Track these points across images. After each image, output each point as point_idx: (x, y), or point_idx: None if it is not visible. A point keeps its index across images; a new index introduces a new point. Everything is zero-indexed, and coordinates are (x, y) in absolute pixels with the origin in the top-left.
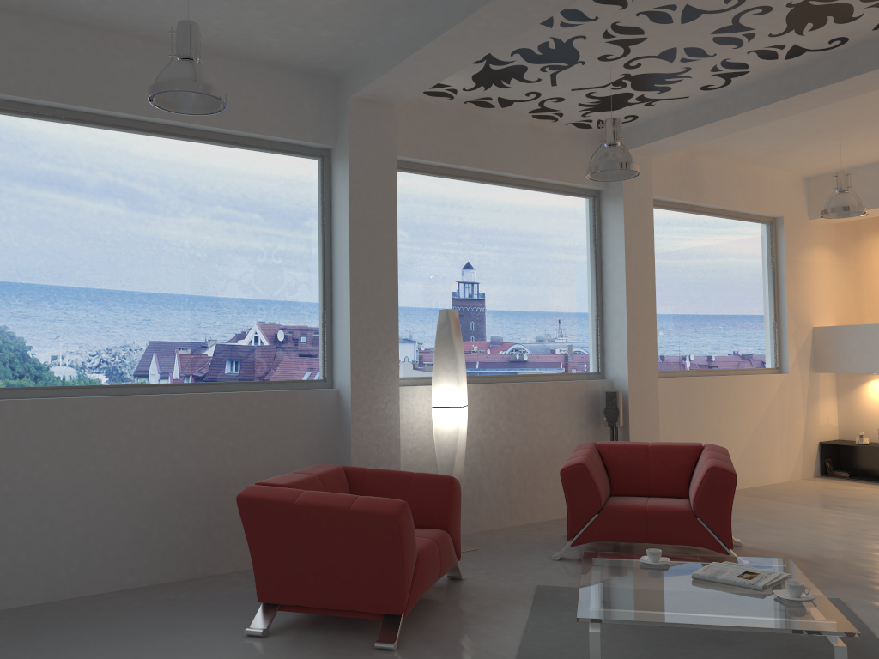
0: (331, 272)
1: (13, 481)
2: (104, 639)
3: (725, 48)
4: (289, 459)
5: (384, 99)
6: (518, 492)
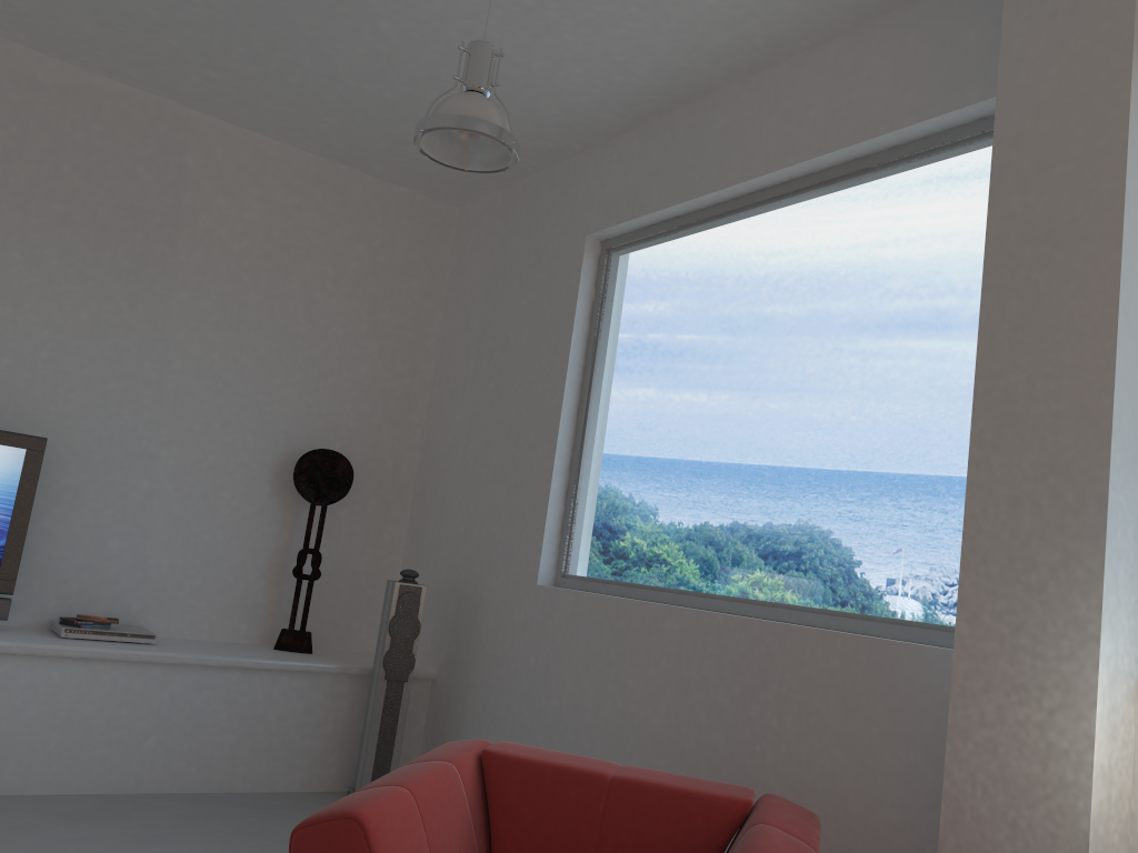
0: None
1: (560, 695)
2: None
3: None
4: (869, 793)
5: None
6: None
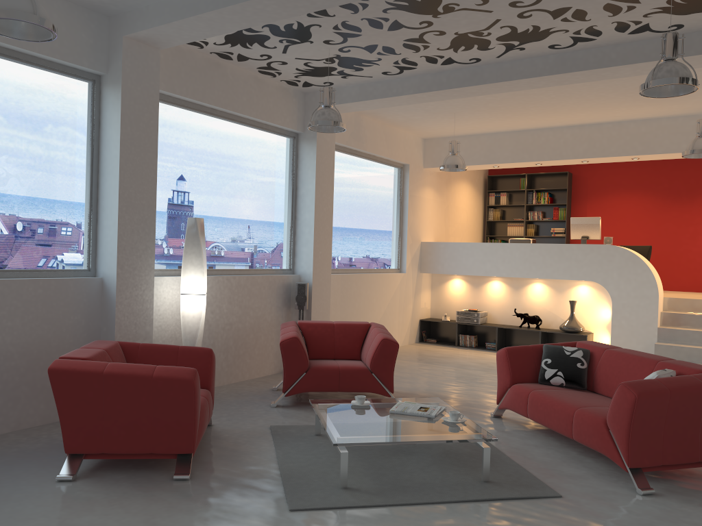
0: (98, 180)
1: None
2: None
3: (408, 51)
4: (60, 336)
5: (154, 42)
6: (234, 358)
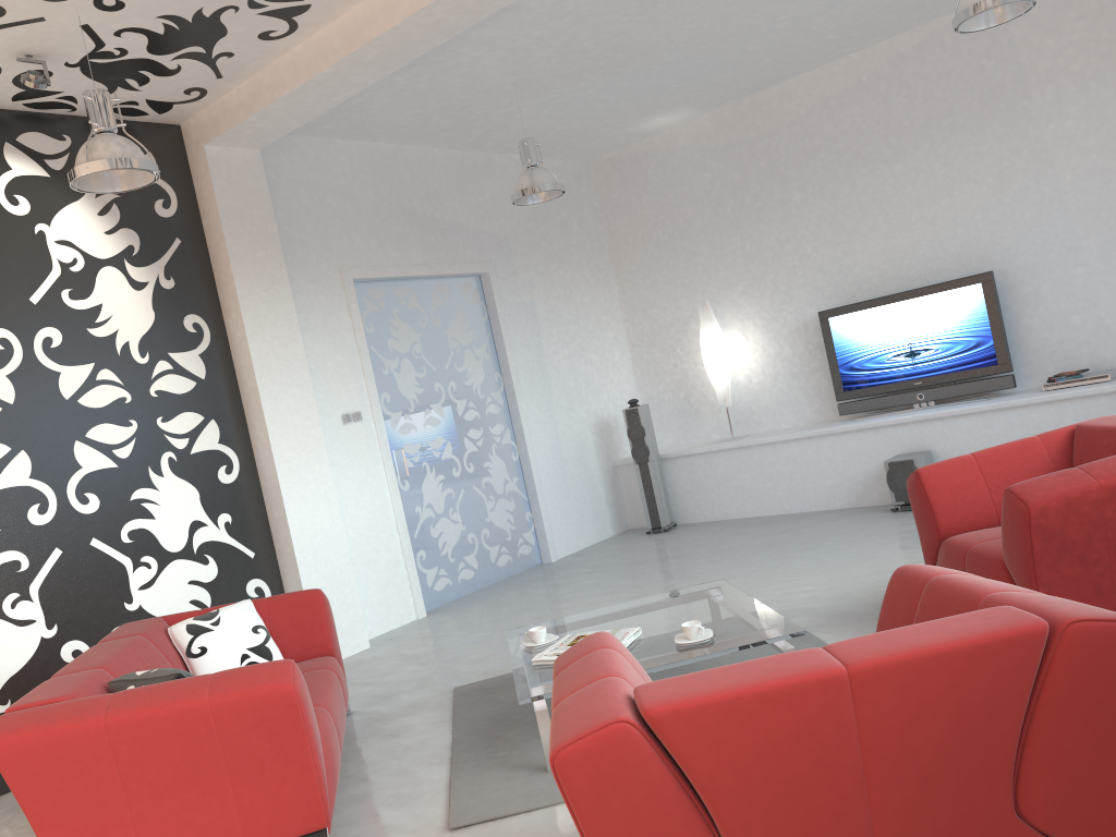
0: None
1: None
2: None
3: None
4: None
5: None
6: None
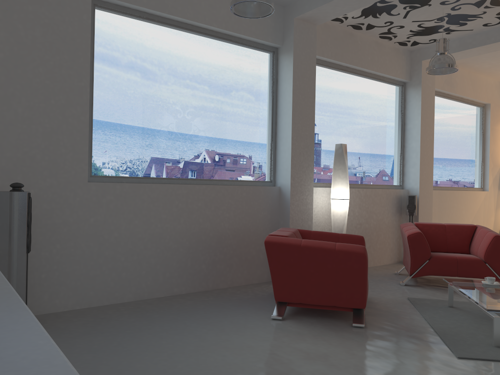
0: (276, 119)
1: (119, 230)
2: (191, 320)
3: None
4: (255, 225)
5: (314, 19)
6: None
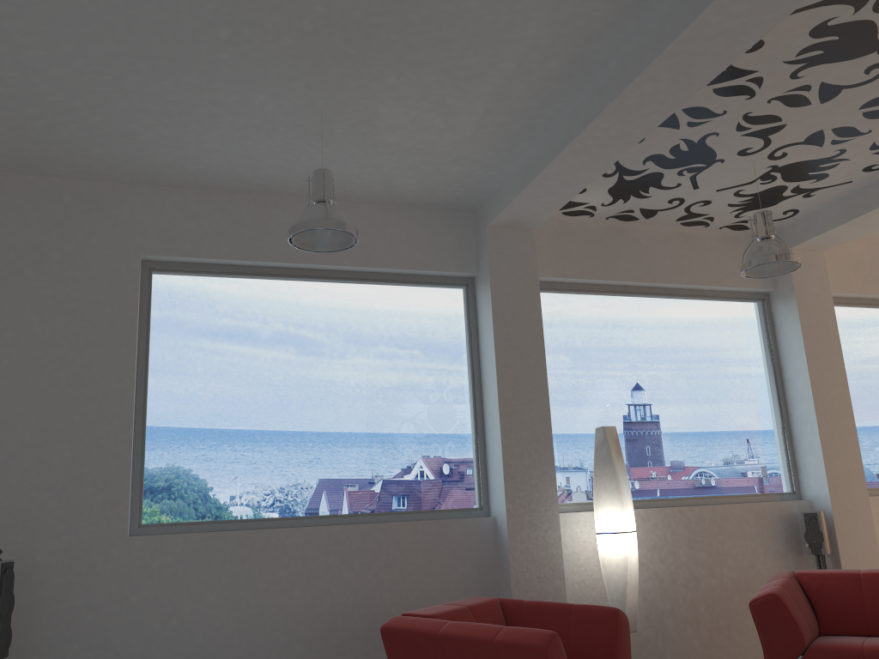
0: (481, 396)
1: (181, 615)
2: None
3: None
4: (447, 593)
5: (521, 222)
6: (710, 633)
